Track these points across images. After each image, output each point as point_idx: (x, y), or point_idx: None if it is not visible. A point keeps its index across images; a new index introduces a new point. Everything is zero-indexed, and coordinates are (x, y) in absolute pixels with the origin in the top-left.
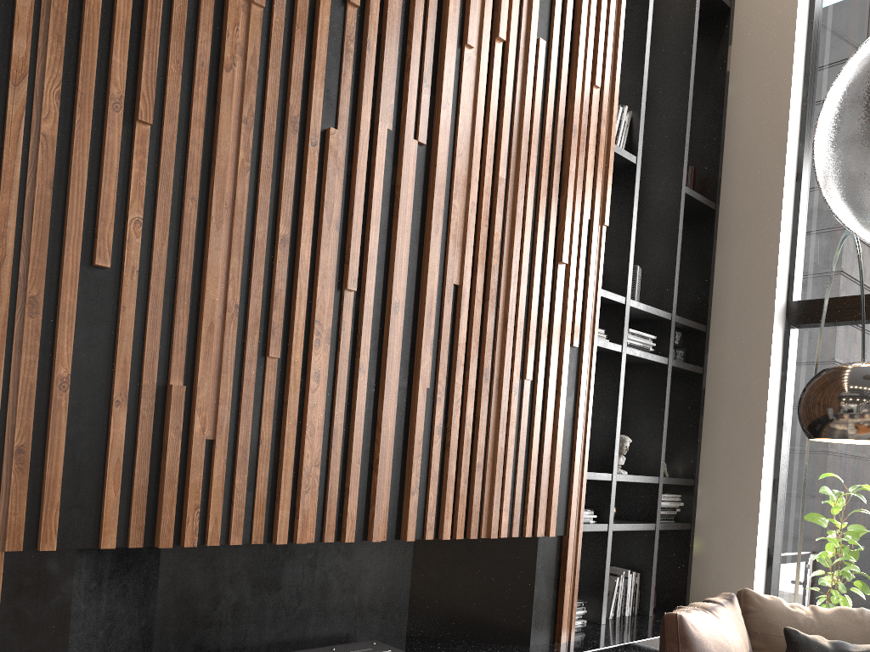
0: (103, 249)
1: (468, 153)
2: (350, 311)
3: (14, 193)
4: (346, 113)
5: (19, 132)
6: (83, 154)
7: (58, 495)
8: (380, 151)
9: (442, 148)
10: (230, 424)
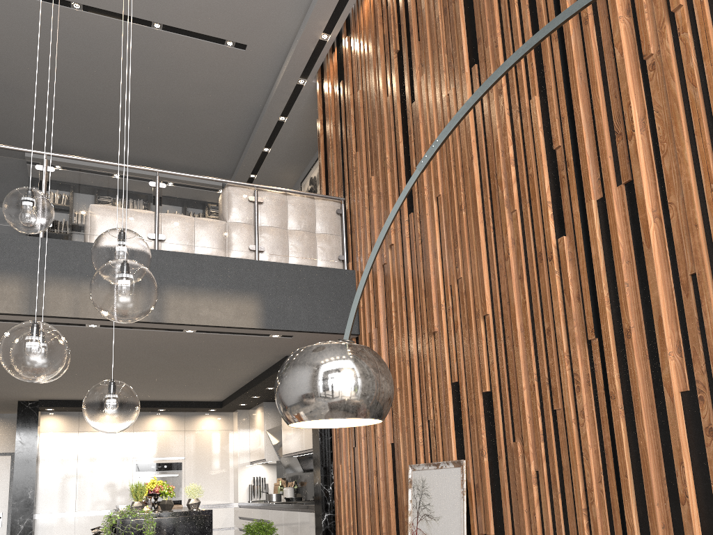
0: (483, 383)
1: (673, 142)
2: (598, 354)
3: (461, 375)
4: (568, 218)
5: (459, 350)
6: (472, 345)
7: (487, 506)
8: (590, 223)
9: (636, 172)
10: (547, 459)
